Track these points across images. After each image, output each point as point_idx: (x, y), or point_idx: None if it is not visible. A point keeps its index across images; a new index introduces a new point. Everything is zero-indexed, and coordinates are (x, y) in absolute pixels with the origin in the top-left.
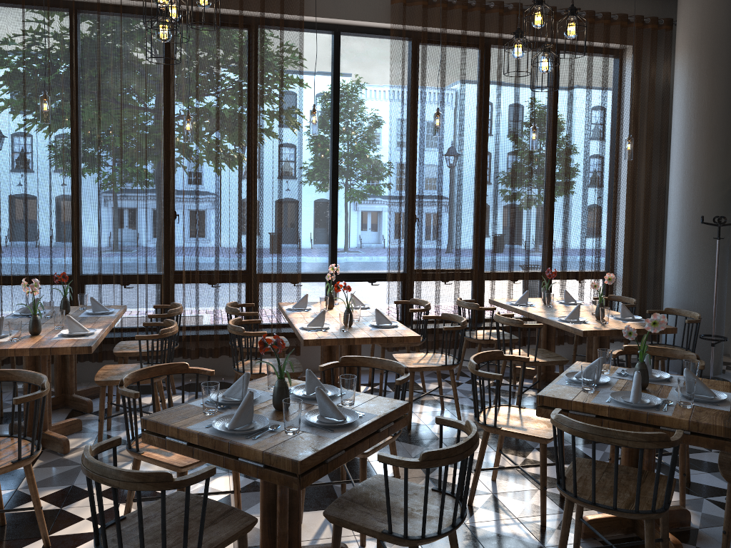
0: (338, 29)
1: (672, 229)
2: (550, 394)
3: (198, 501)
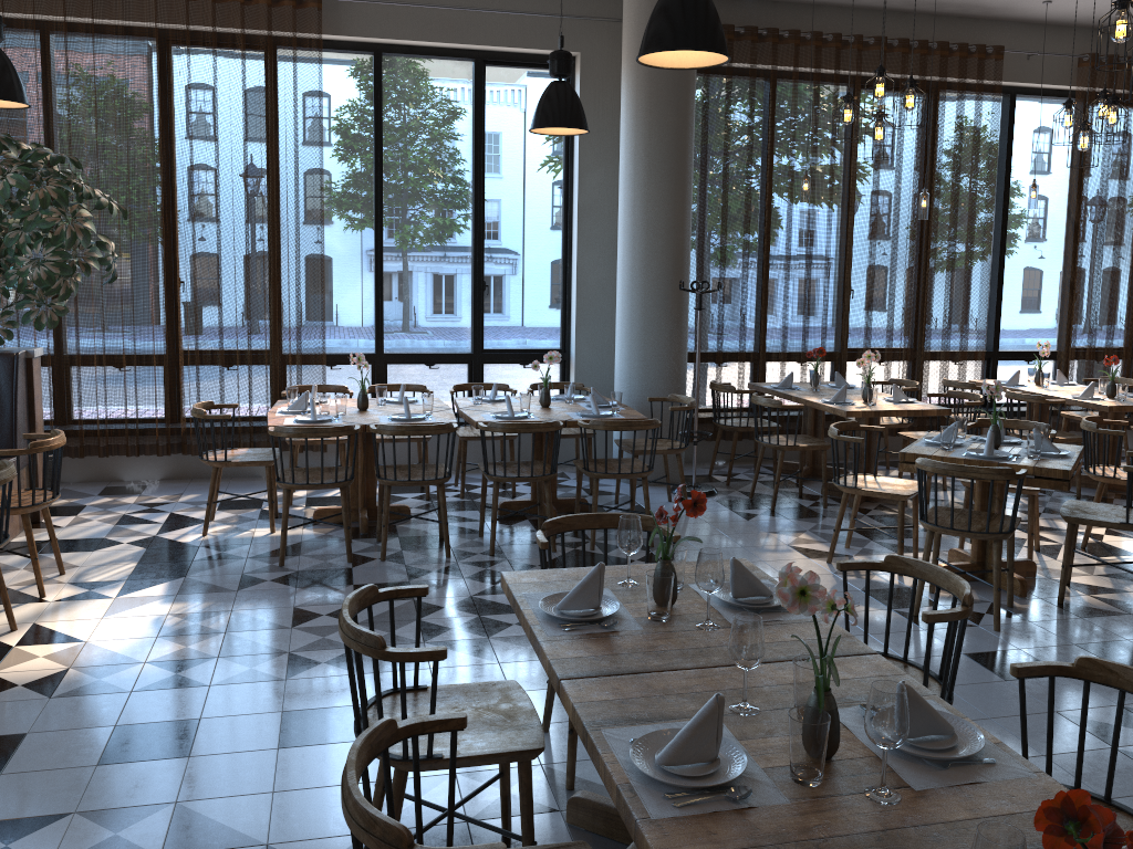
0: (1013, 92)
1: None
2: None
3: None
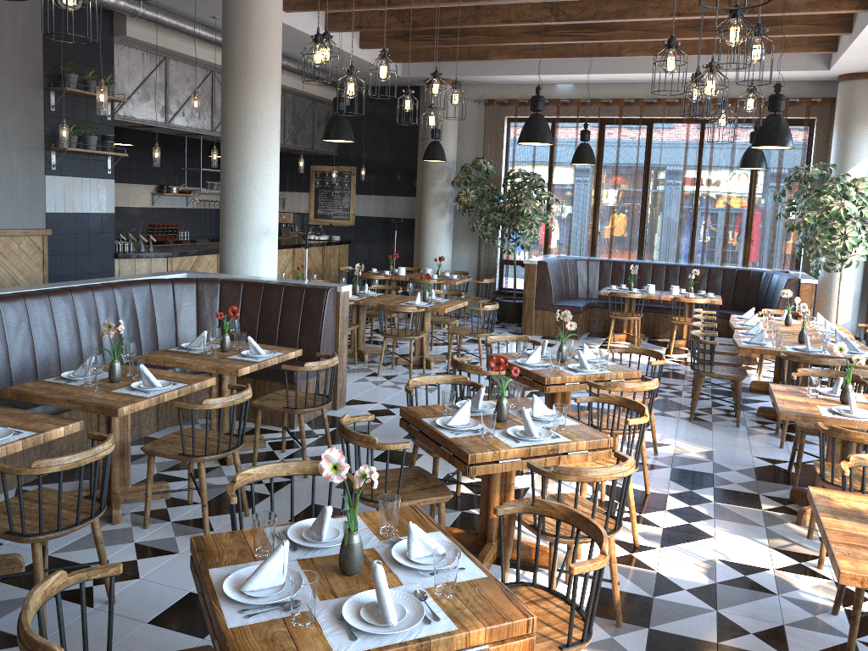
0: None
1: None
2: (408, 510)
3: None
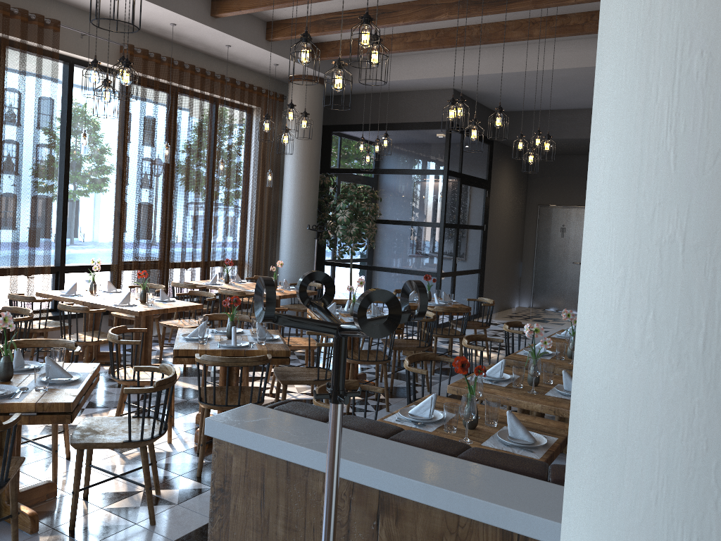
0: (72, 61)
1: (286, 232)
2: None
3: (219, 388)
